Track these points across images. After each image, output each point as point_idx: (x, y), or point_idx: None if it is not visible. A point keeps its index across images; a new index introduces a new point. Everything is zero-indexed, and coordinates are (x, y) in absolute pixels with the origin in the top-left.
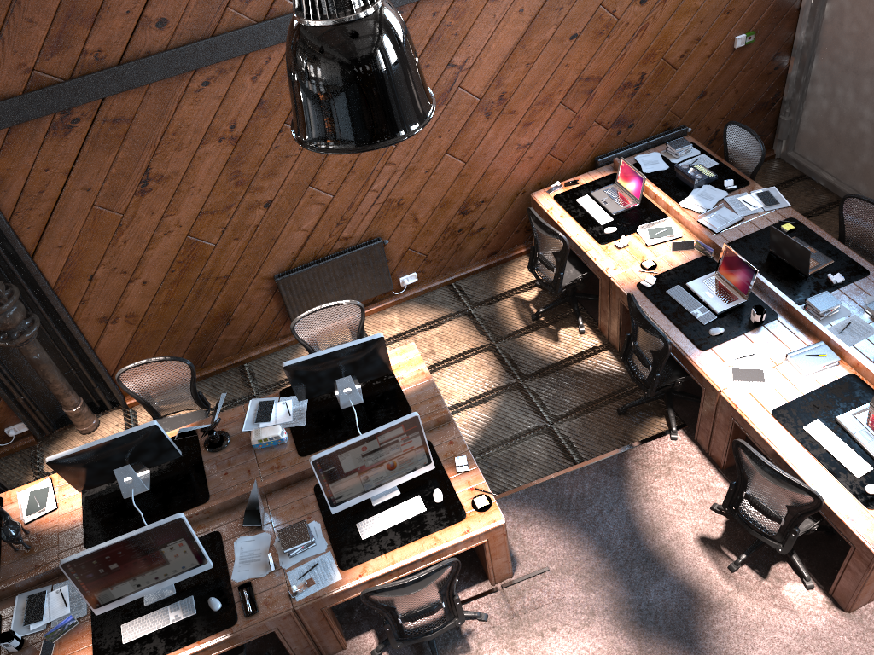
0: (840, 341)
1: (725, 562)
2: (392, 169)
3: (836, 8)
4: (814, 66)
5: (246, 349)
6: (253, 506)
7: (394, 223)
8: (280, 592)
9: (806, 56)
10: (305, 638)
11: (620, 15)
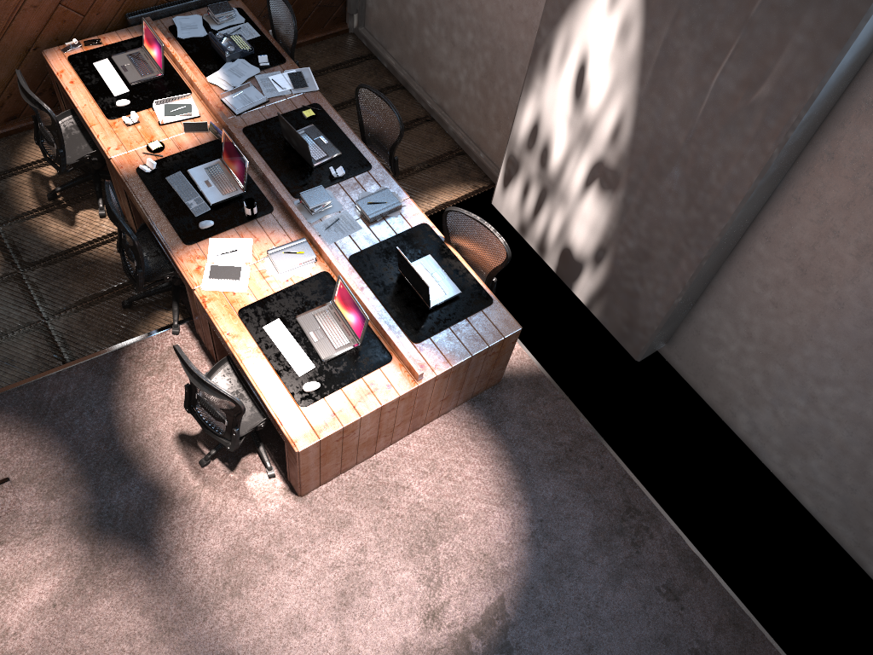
0: (319, 238)
1: (199, 458)
2: None
3: None
4: None
5: None
6: None
7: None
8: None
9: None
10: None
11: None
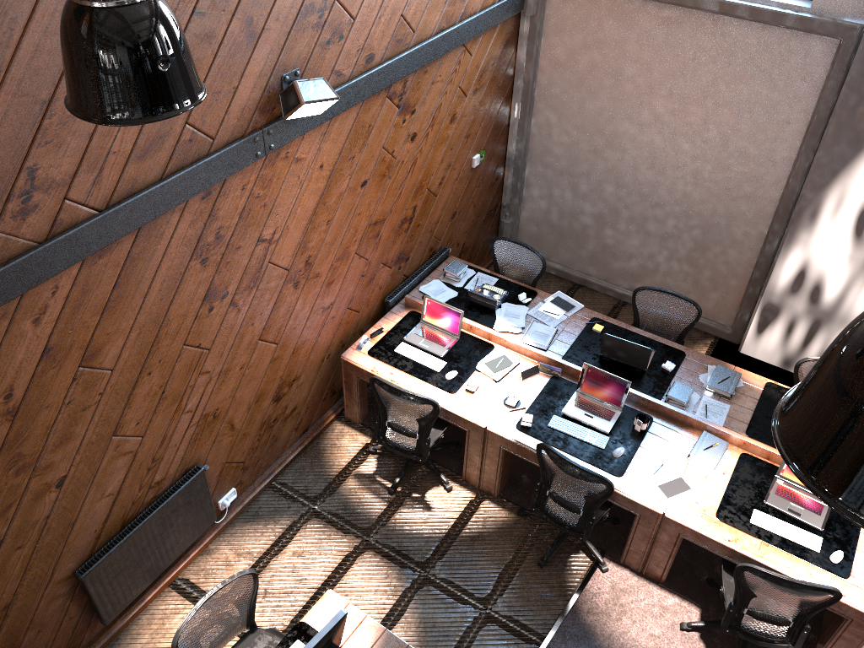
0: (719, 426)
1: None
2: (206, 378)
3: (543, 122)
4: (527, 173)
5: None
6: None
7: (211, 440)
8: None
9: (520, 165)
10: None
11: (398, 155)
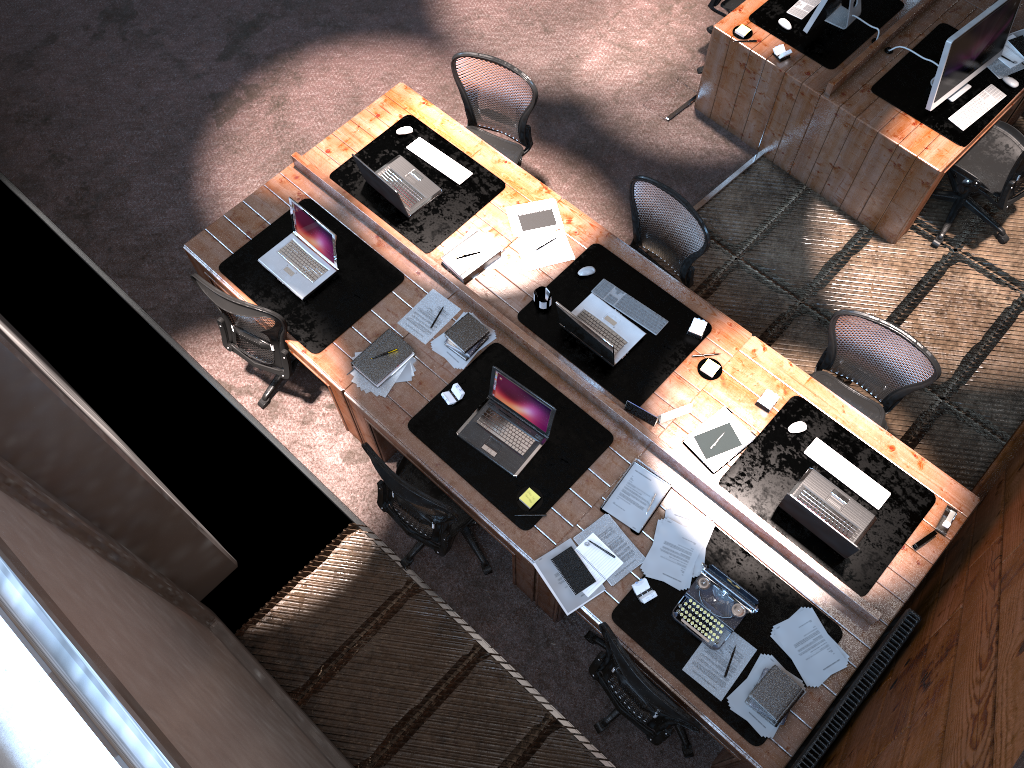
0: (442, 273)
1: None
2: None
3: None
4: None
5: None
6: None
7: None
8: None
9: None
10: None
11: None
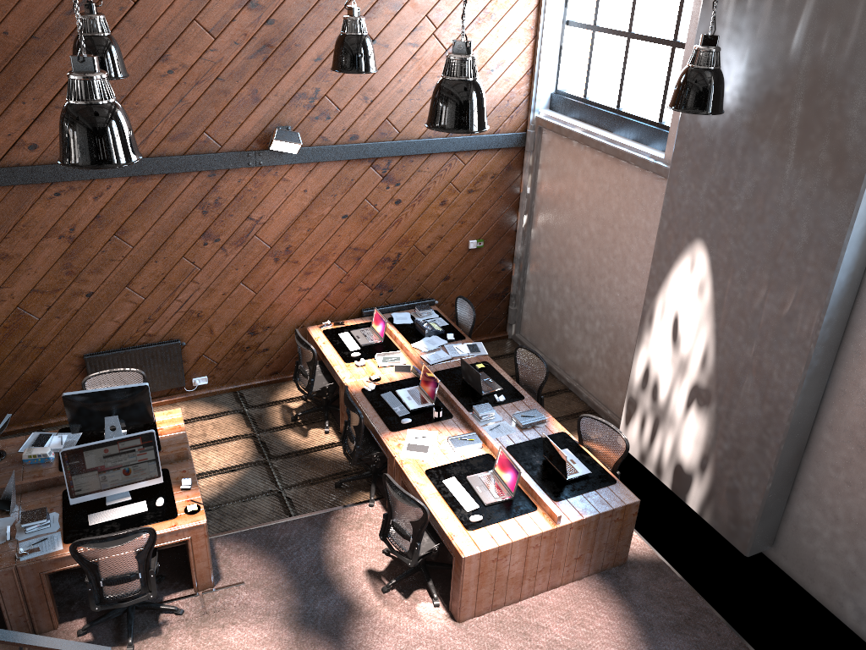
0: (485, 432)
1: (381, 586)
2: (195, 286)
3: (537, 232)
4: (528, 271)
5: (47, 416)
6: (7, 496)
7: (193, 330)
8: (9, 554)
9: (522, 263)
10: (21, 604)
11: (381, 209)
